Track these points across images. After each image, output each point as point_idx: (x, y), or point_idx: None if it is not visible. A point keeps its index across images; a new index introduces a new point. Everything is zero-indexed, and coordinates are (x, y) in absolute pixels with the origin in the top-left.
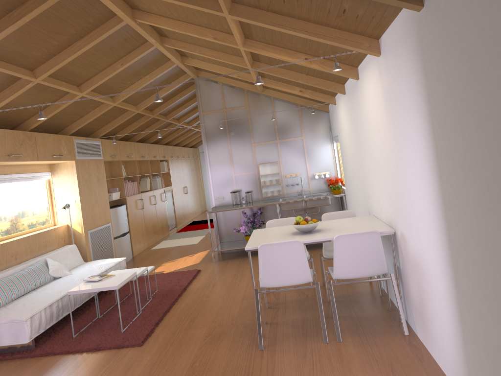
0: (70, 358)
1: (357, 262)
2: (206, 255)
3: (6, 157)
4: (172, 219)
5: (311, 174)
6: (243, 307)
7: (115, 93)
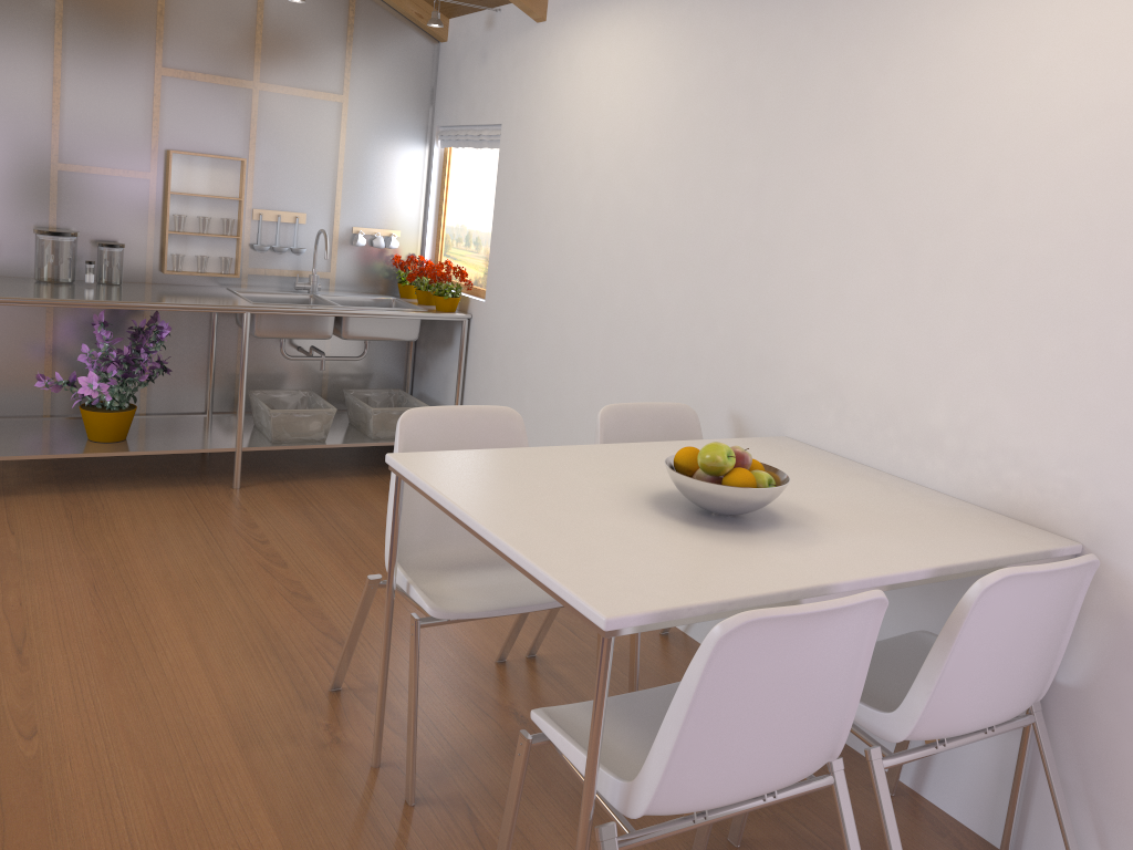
0: None
1: (1004, 676)
2: None
3: None
4: None
5: (346, 226)
6: (284, 801)
7: None
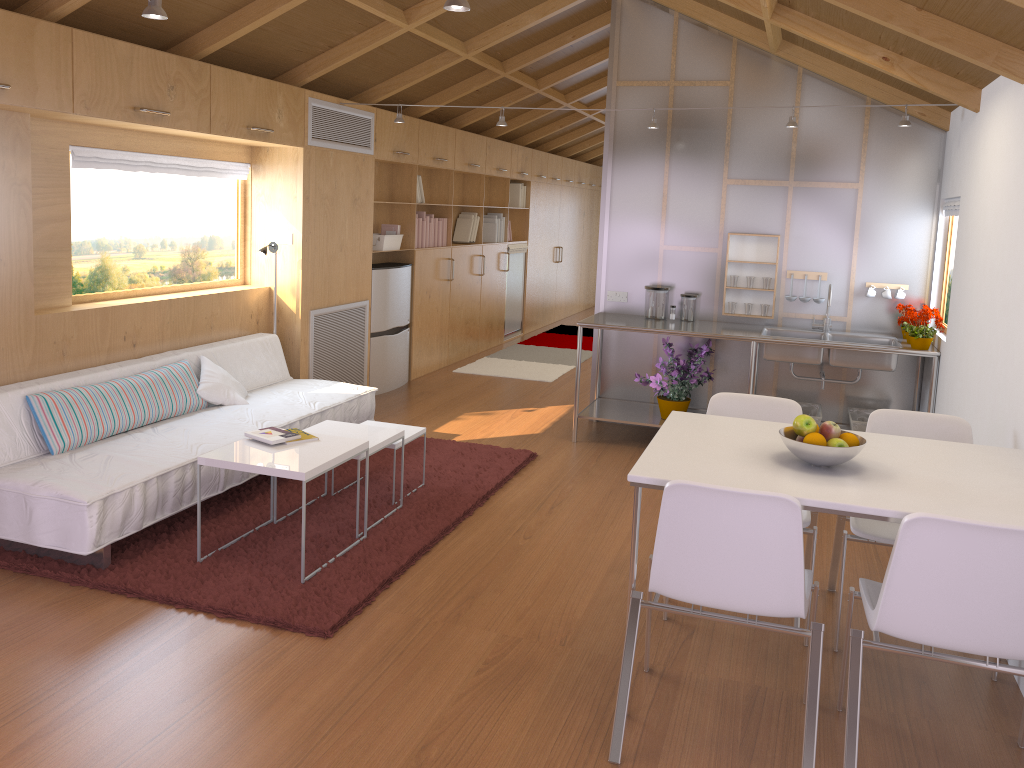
0: (165, 620)
1: (963, 607)
2: (561, 418)
3: (128, 111)
4: (515, 313)
5: (860, 282)
6: (604, 596)
7: (413, 0)
